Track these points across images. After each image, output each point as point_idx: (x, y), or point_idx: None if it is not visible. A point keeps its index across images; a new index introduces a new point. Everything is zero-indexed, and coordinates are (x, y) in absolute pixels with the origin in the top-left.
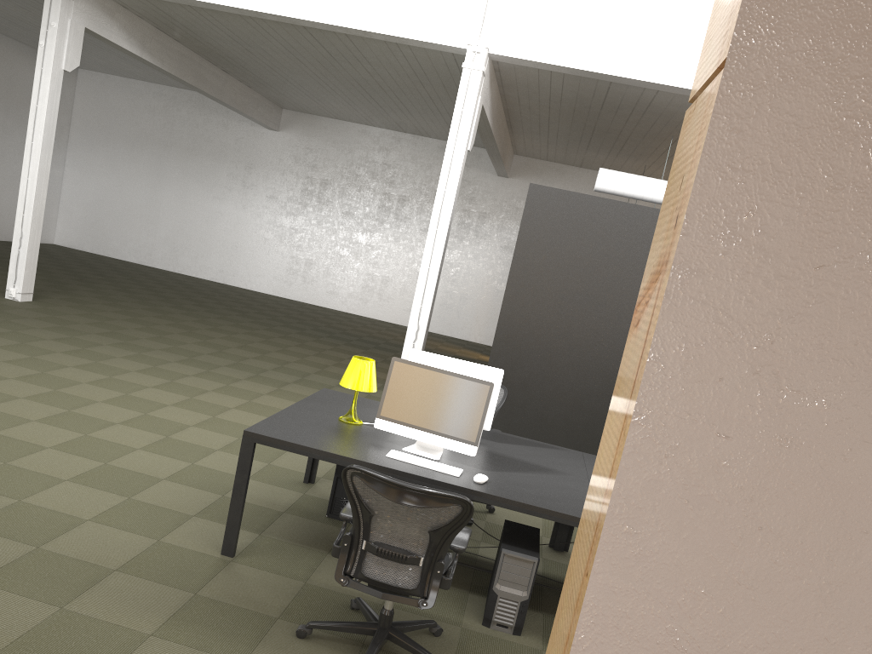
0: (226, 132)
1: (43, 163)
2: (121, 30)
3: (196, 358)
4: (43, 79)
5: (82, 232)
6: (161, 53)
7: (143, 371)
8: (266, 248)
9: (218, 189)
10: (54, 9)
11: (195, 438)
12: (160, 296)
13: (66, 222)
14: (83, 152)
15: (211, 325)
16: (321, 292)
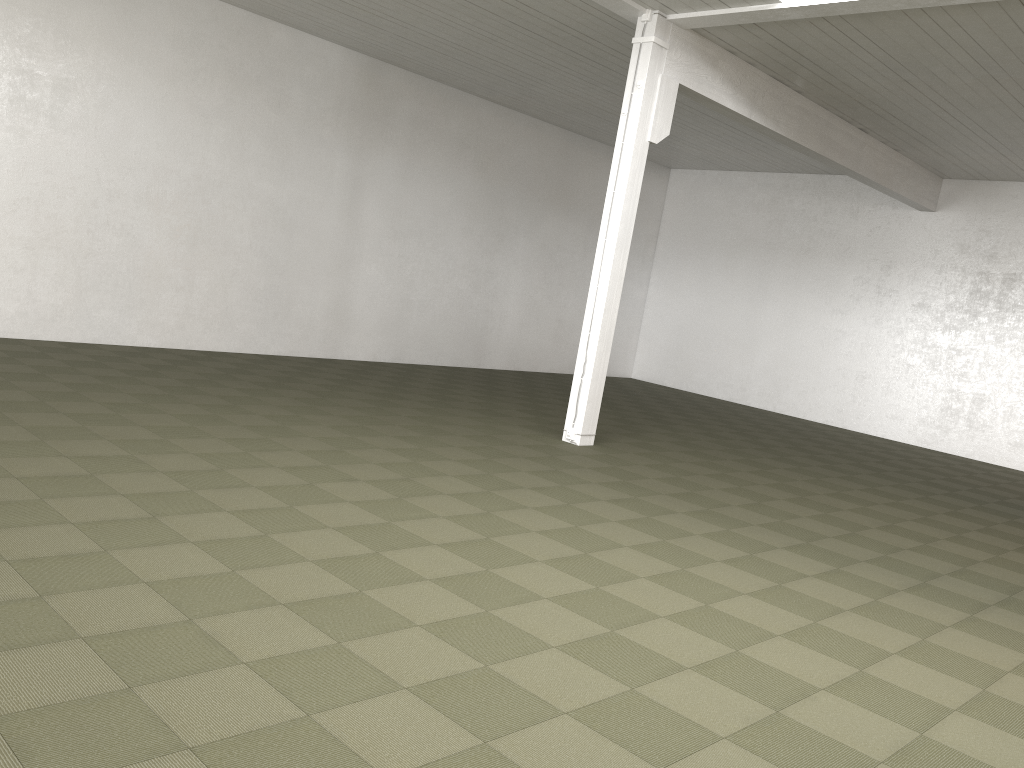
0: (854, 222)
1: (616, 265)
2: (725, 83)
3: (815, 543)
4: (623, 156)
5: (663, 363)
6: (776, 111)
7: (733, 562)
8: (909, 378)
9: (840, 299)
10: (641, 64)
11: (831, 724)
12: (756, 443)
13: (646, 352)
14: (670, 267)
15: (833, 489)
16: (998, 443)
